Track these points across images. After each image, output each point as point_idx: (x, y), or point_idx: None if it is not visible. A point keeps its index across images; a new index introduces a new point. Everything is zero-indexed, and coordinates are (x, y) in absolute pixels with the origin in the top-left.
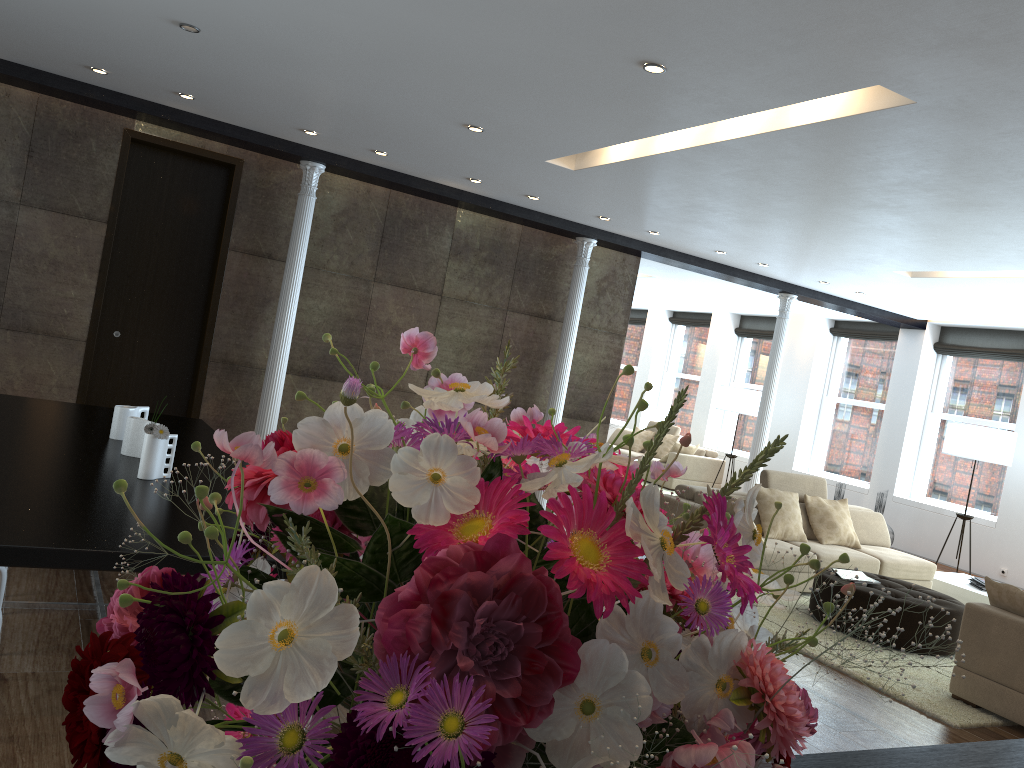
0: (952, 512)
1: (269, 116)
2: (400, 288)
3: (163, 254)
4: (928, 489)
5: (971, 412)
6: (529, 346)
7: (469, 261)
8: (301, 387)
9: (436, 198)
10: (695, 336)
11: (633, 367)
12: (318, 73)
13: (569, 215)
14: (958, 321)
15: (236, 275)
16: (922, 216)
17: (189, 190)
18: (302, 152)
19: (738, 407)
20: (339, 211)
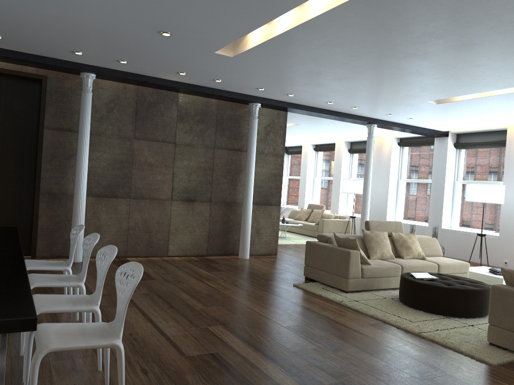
0: (474, 233)
1: (50, 44)
2: (150, 141)
3: (6, 135)
4: (460, 222)
5: (478, 178)
6: (229, 167)
7: (189, 122)
8: (98, 203)
9: (164, 88)
10: (328, 156)
11: (298, 177)
12: (58, 5)
13: (241, 90)
14: (465, 129)
15: (50, 143)
16: (438, 59)
17: (17, 97)
18: (79, 67)
19: (353, 190)
20: (108, 100)
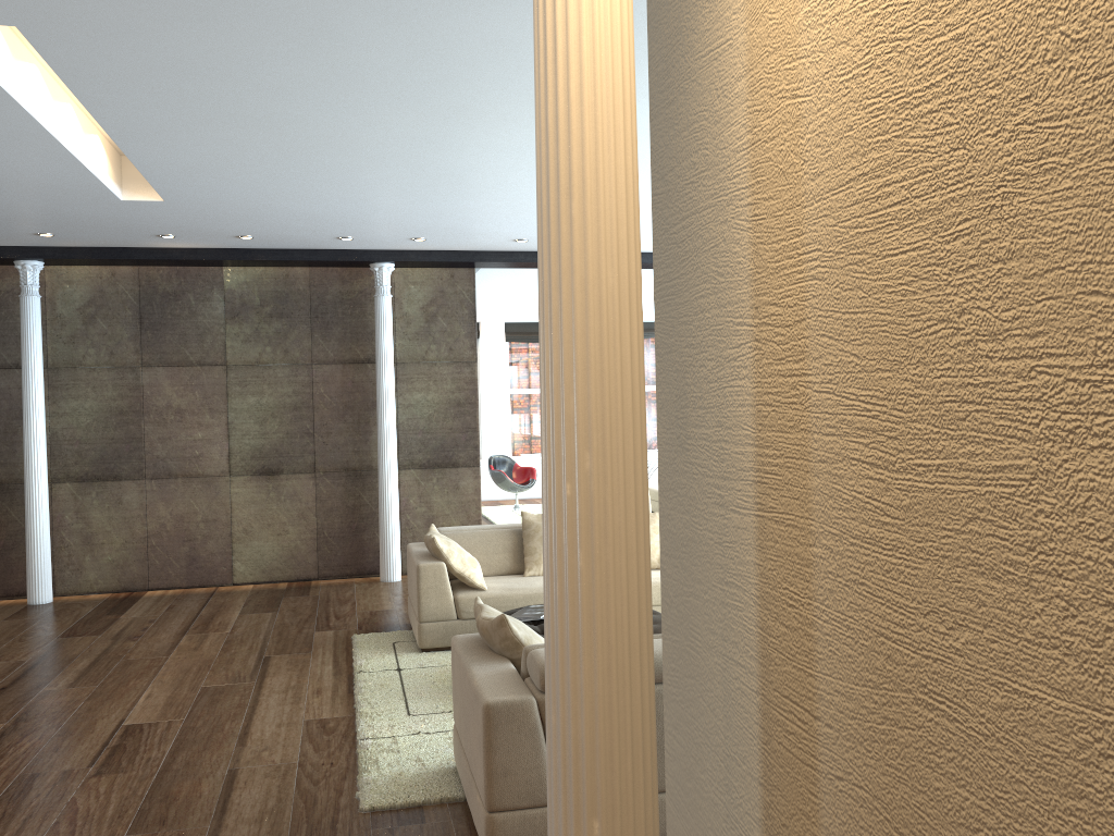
0: None
1: None
2: (174, 367)
3: None
4: None
5: None
6: (350, 398)
7: (251, 321)
8: (83, 493)
9: (182, 263)
10: None
11: None
12: None
13: (323, 244)
14: None
15: None
16: (474, 143)
17: None
18: None
19: None
20: (84, 302)
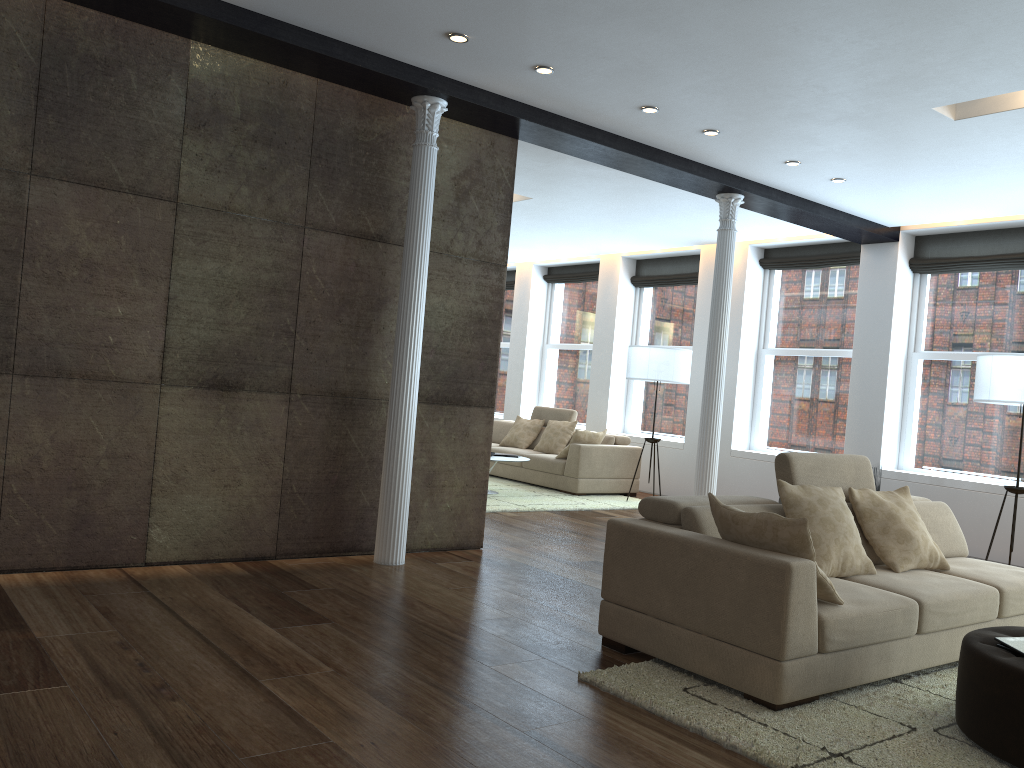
0: (970, 483)
1: None
2: (89, 188)
3: None
4: (923, 455)
5: (972, 345)
6: (350, 288)
7: (224, 140)
8: None
9: (140, 11)
10: (579, 295)
11: (504, 343)
12: None
13: (395, 42)
14: (946, 223)
15: None
16: None
17: None
18: None
19: (658, 373)
20: None
